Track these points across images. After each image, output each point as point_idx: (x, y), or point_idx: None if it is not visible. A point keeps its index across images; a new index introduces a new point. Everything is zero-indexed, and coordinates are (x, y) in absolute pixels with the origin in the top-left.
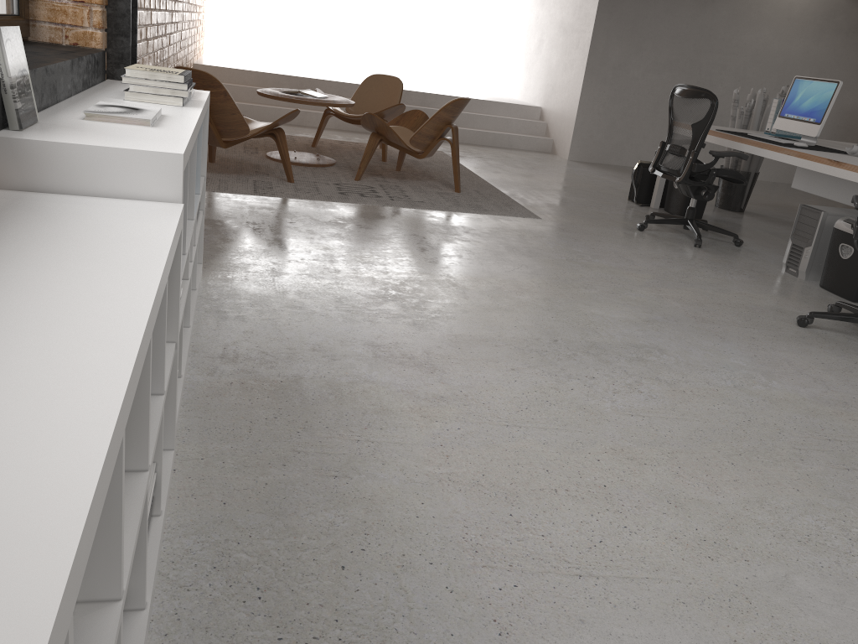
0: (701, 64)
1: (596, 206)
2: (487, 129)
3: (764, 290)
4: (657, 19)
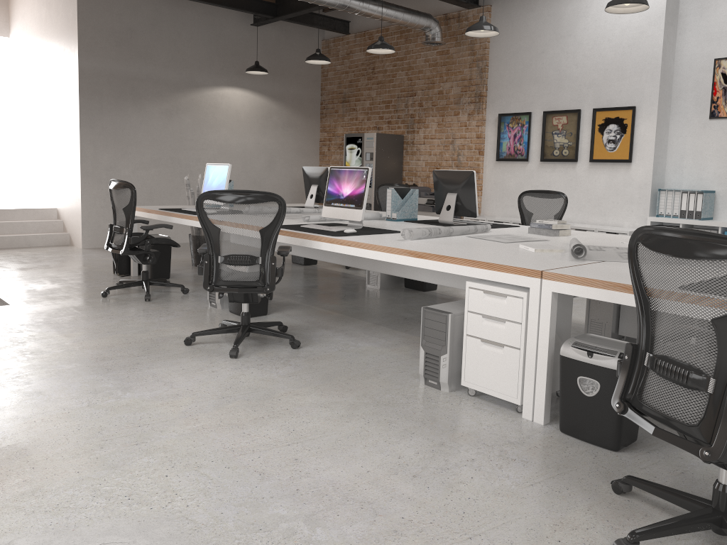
0: (180, 159)
1: (78, 284)
2: (4, 234)
3: (180, 323)
4: (134, 129)
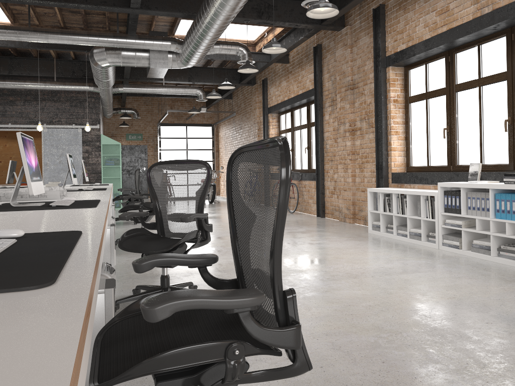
0: None
1: None
2: None
3: None
4: None
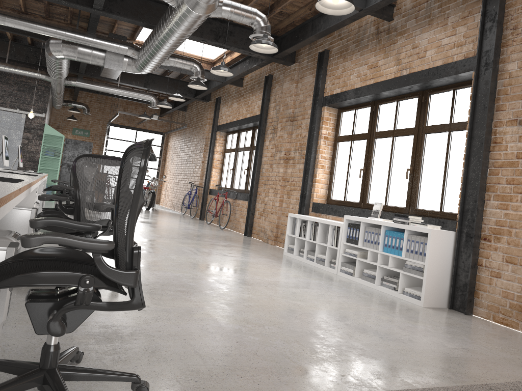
0: None
1: None
2: None
3: None
4: None
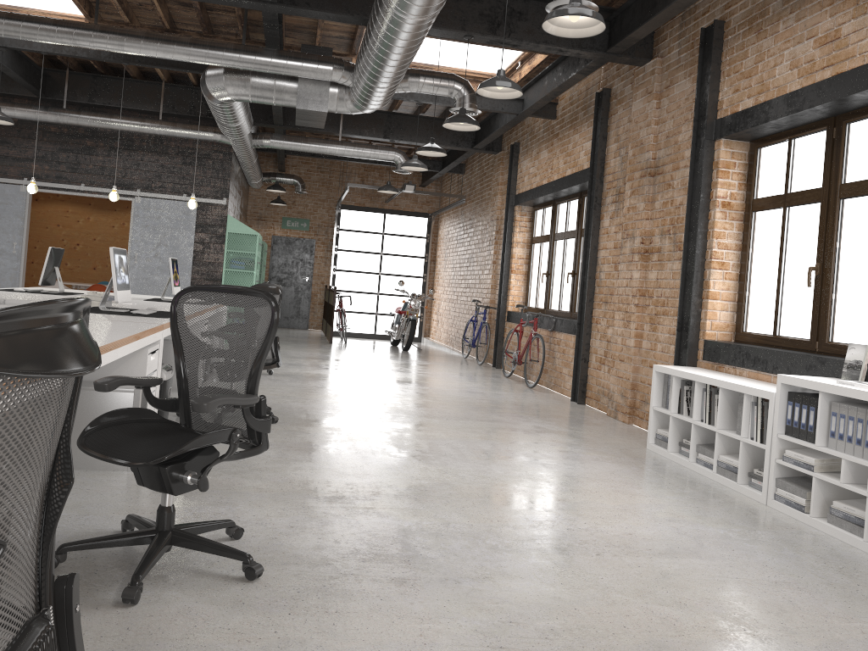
0: None
1: None
2: None
3: None
4: None
